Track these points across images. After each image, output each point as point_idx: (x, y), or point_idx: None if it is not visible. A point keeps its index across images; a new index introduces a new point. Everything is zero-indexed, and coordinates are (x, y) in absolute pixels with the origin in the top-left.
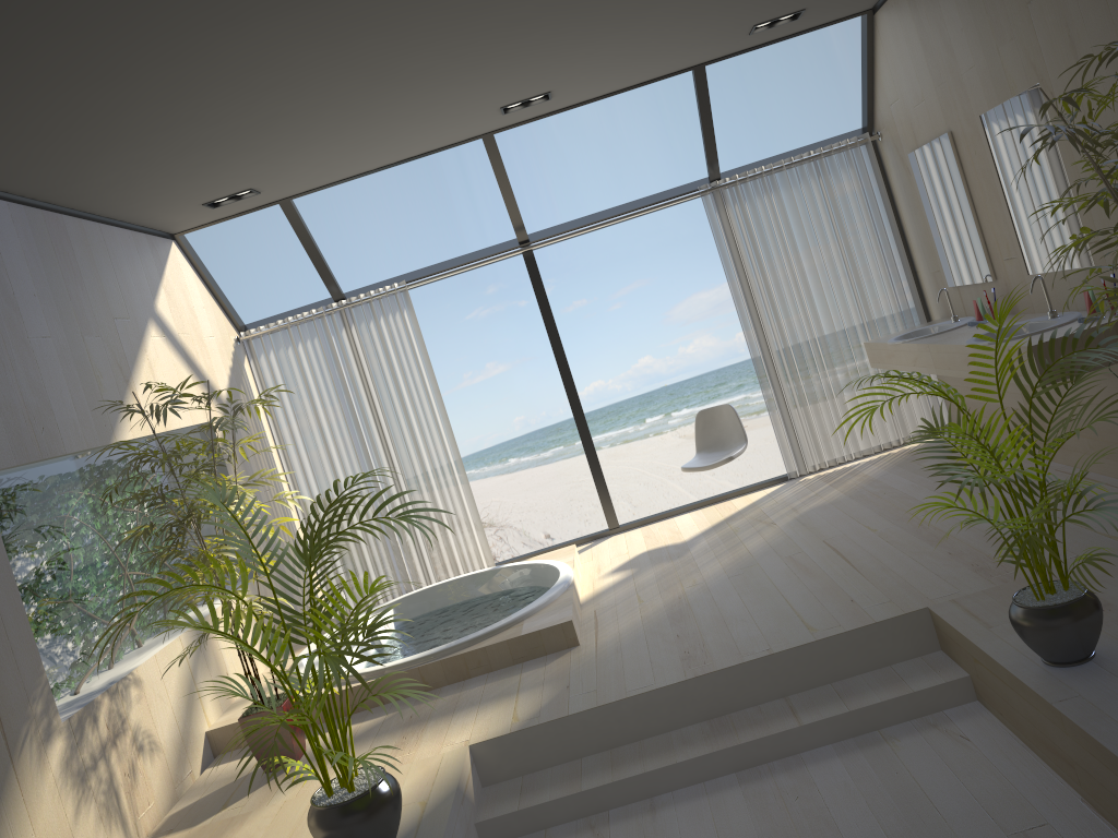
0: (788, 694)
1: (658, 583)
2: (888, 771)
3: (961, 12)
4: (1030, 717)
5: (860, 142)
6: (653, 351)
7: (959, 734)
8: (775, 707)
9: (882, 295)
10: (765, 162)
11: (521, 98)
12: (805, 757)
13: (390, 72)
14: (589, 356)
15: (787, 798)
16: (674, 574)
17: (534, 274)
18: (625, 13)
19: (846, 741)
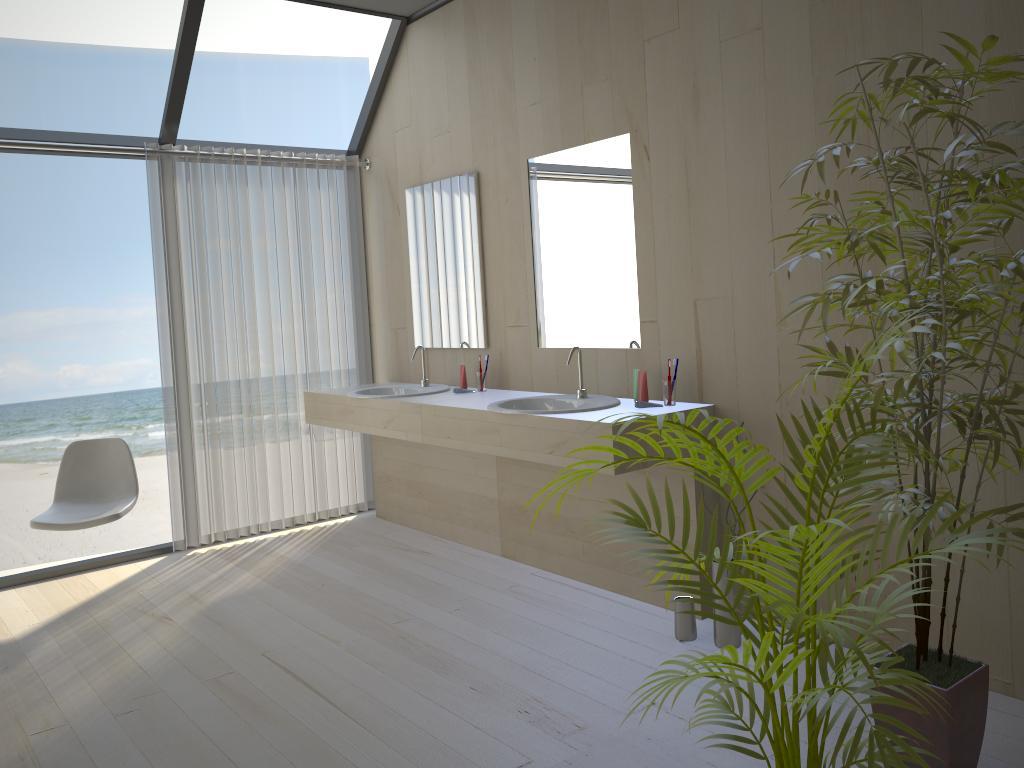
0: None
1: None
2: None
3: (541, 39)
4: None
5: (348, 163)
6: None
7: None
8: None
9: (333, 341)
10: (235, 146)
11: None
12: None
13: None
14: None
15: None
16: (3, 704)
17: None
18: None
19: None
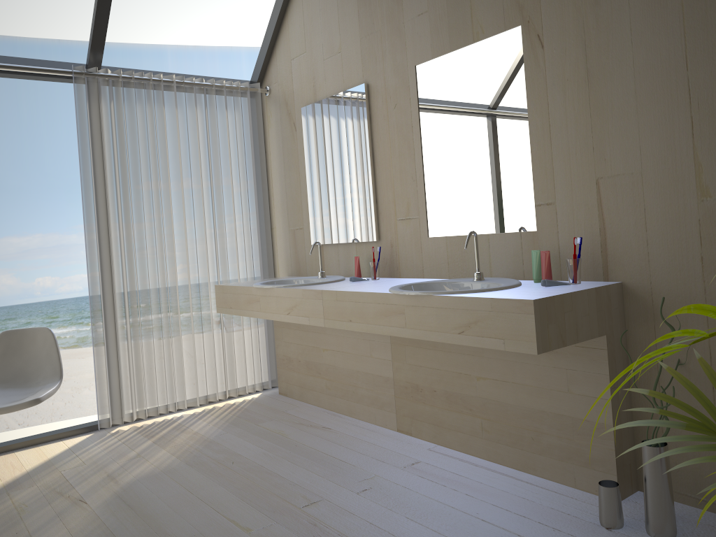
0: None
1: None
2: None
3: None
4: None
5: (251, 89)
6: None
7: None
8: None
9: (240, 241)
10: (154, 73)
11: None
12: None
13: None
14: None
15: None
16: None
17: None
18: None
19: None
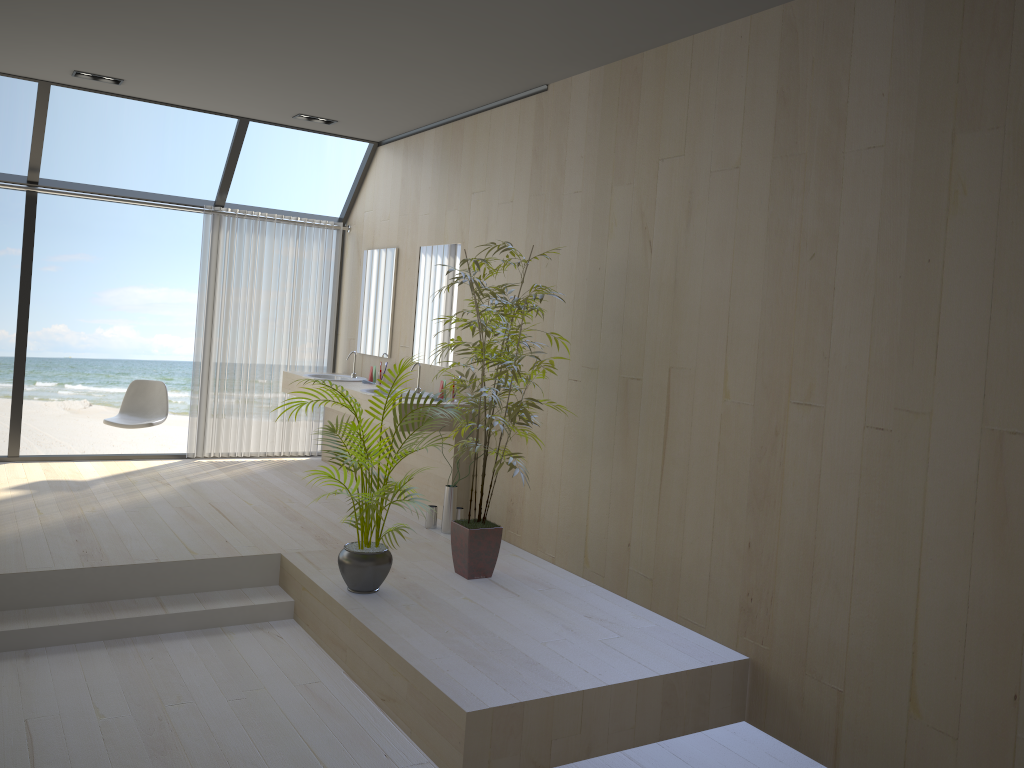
0: (160, 595)
1: (59, 504)
2: (223, 649)
3: (433, 177)
4: (328, 622)
5: (335, 227)
6: (71, 323)
7: (276, 635)
8: (148, 601)
9: (309, 341)
10: (263, 210)
11: (97, 73)
12: (162, 637)
13: (11, 5)
14: (2, 304)
15: (145, 657)
16: (74, 500)
17: (31, 213)
18: (220, 62)
19: (196, 631)
